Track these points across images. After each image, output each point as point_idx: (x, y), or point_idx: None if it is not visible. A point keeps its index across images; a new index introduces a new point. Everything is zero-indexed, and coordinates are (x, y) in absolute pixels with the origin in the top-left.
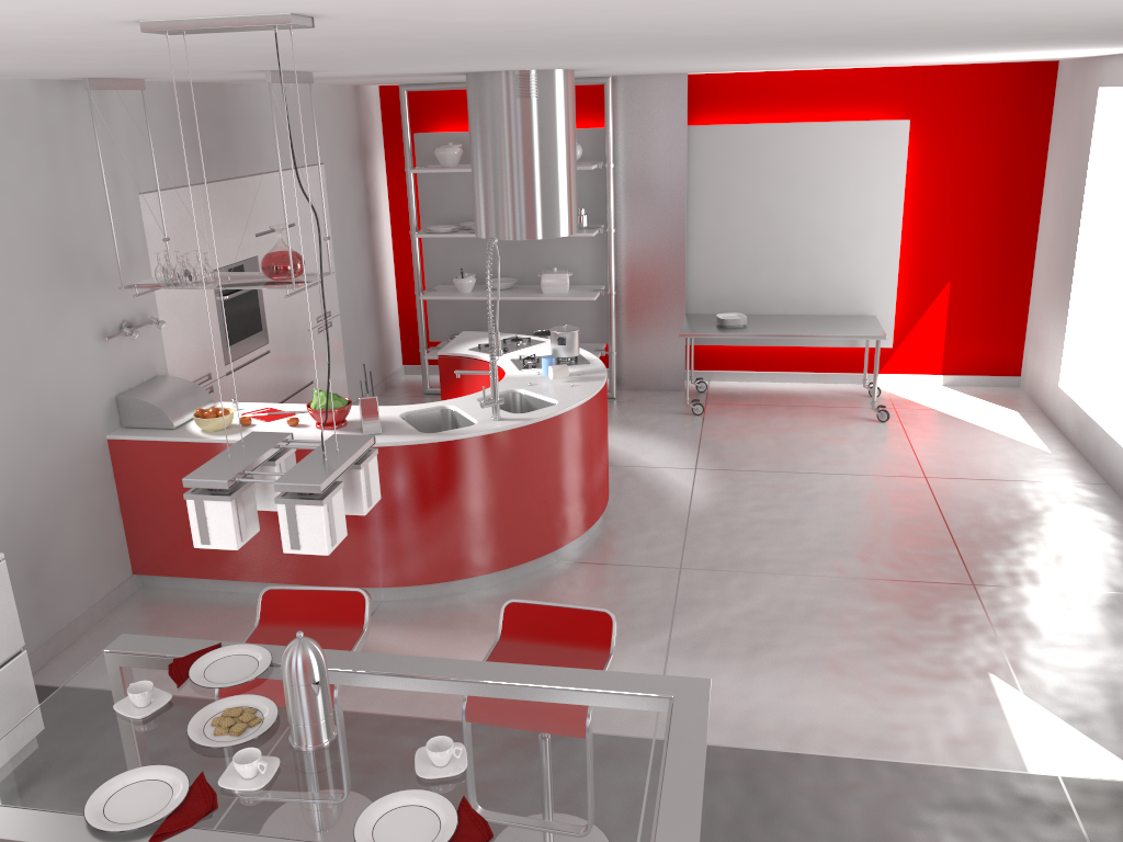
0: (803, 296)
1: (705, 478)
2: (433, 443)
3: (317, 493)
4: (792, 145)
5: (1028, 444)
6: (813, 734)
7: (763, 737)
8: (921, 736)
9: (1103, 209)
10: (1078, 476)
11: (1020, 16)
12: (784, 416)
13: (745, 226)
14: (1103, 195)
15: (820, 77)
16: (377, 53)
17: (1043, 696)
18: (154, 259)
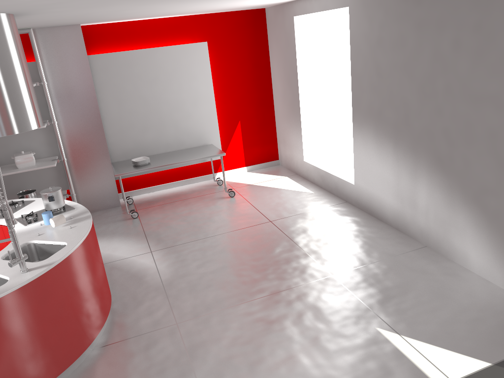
0: (173, 141)
1: (160, 256)
2: None
3: None
4: (150, 60)
5: (302, 191)
6: None
7: None
8: None
9: (306, 75)
10: (333, 201)
11: None
12: (182, 206)
13: (134, 108)
14: (305, 68)
15: (155, 23)
16: None
17: (409, 332)
18: None
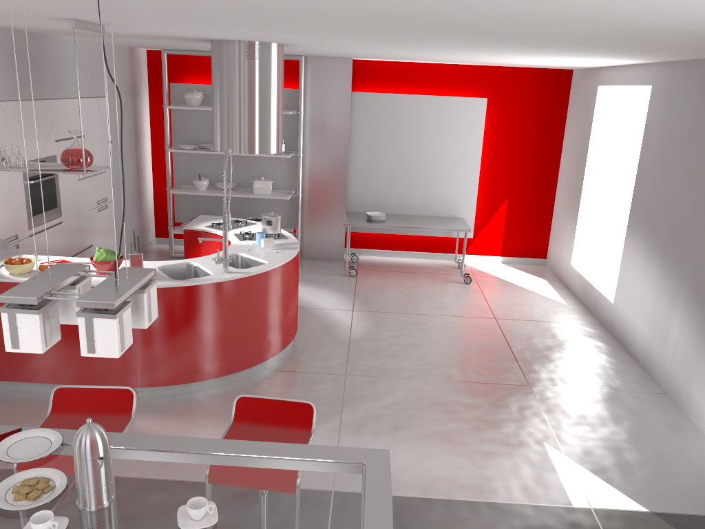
0: (419, 203)
1: (359, 316)
2: (182, 287)
3: (111, 310)
4: (416, 108)
5: (553, 299)
6: (437, 484)
7: (405, 487)
8: (506, 484)
9: (599, 159)
10: (584, 319)
11: (598, 12)
12: (407, 278)
13: (385, 157)
14: (599, 150)
15: (434, 67)
16: (159, 4)
17: (577, 456)
18: None
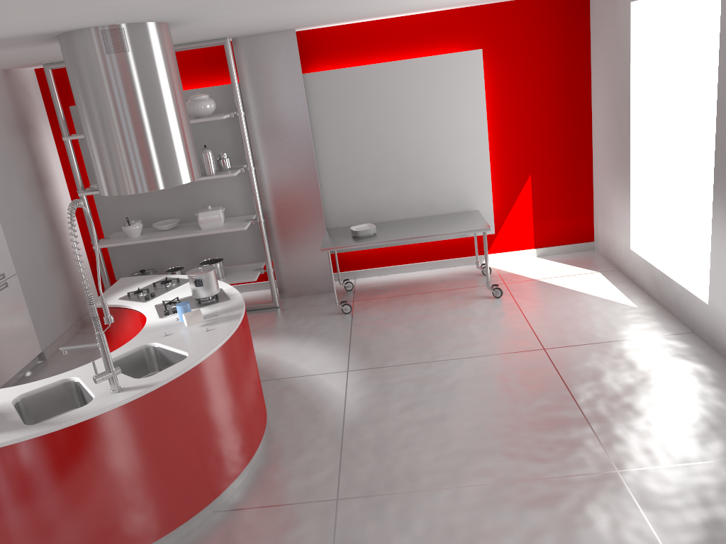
0: (419, 202)
1: (357, 380)
2: (36, 438)
3: None
4: (391, 80)
5: (617, 302)
6: None
7: None
8: None
9: (647, 102)
10: (667, 327)
11: None
12: (418, 303)
13: (363, 151)
14: (645, 91)
15: (406, 22)
16: None
17: None
18: None
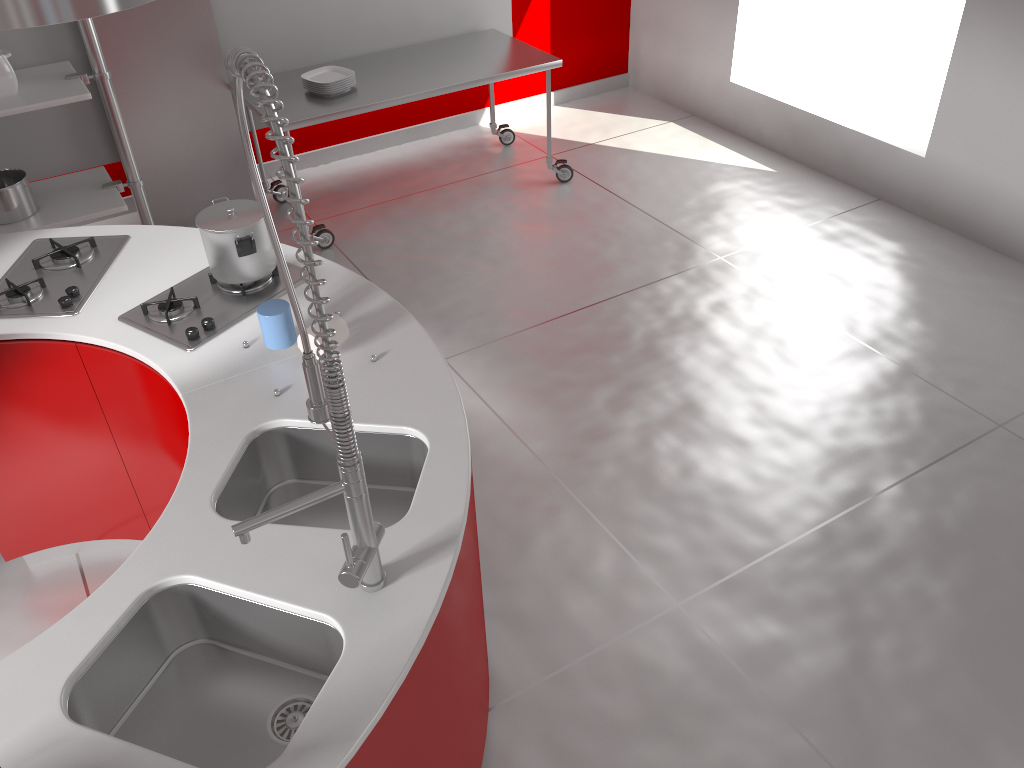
0: (394, 18)
1: (480, 374)
2: None
3: None
4: None
5: (742, 167)
6: None
7: None
8: None
9: None
10: (843, 197)
11: None
12: (442, 210)
13: None
14: None
15: None
16: None
17: None
18: None
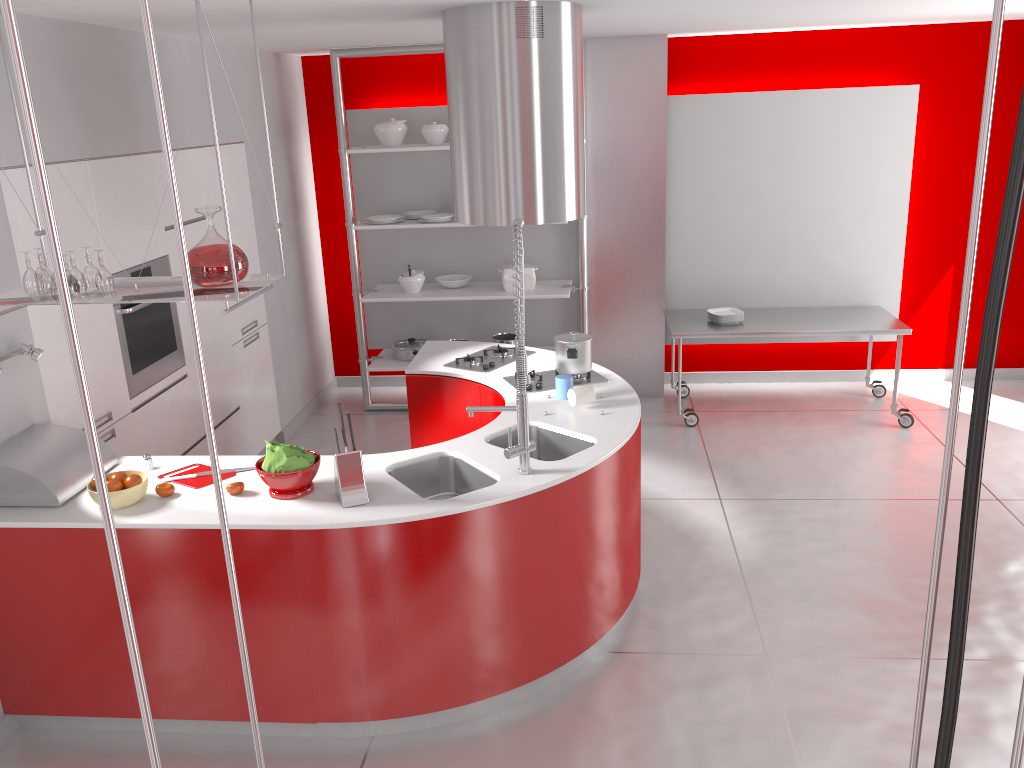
0: (797, 286)
1: (738, 512)
2: (447, 516)
3: None
4: (786, 115)
5: None
6: None
7: None
8: None
9: None
10: None
11: None
12: (790, 424)
13: (731, 209)
14: None
15: (812, 39)
16: None
17: None
18: (24, 261)
